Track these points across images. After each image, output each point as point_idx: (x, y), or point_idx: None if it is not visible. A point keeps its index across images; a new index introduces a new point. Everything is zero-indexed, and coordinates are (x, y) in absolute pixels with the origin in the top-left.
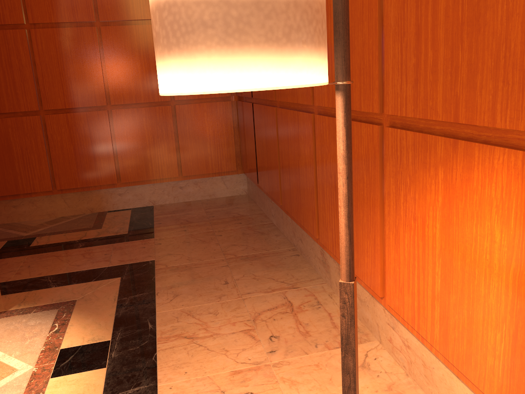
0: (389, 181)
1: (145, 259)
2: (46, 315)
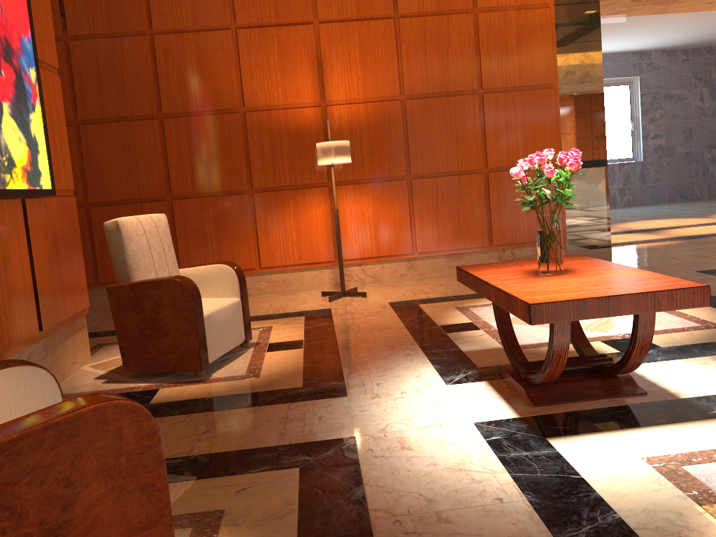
0: (259, 214)
1: None
2: (112, 346)
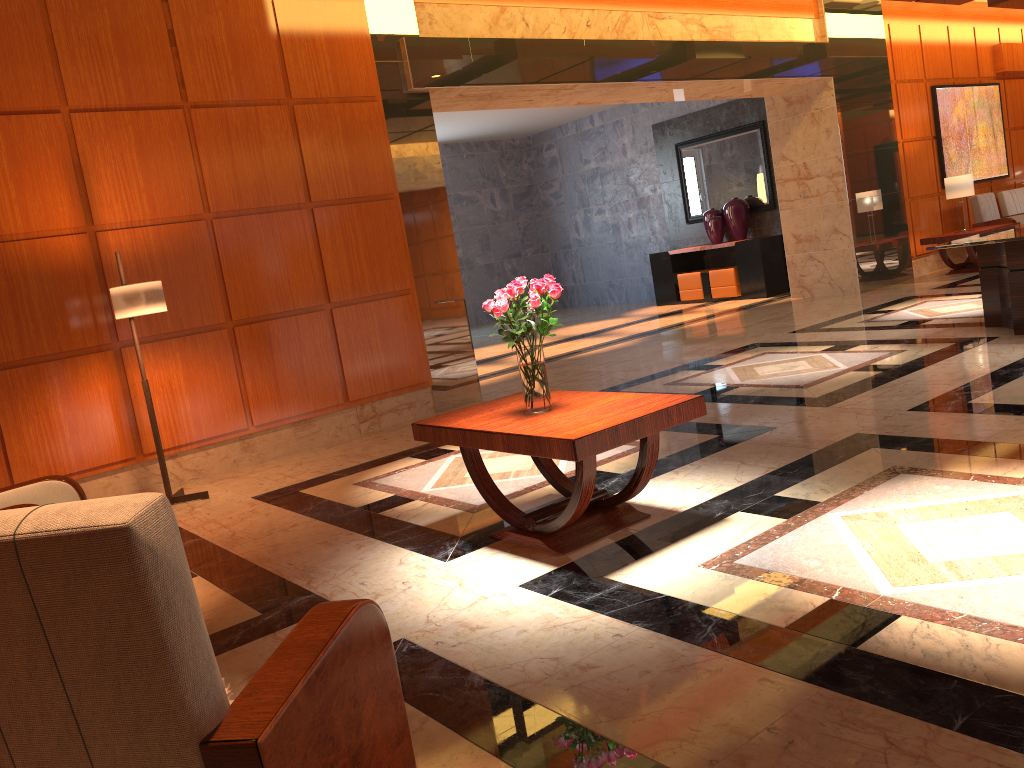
0: (3, 404)
1: None
2: None
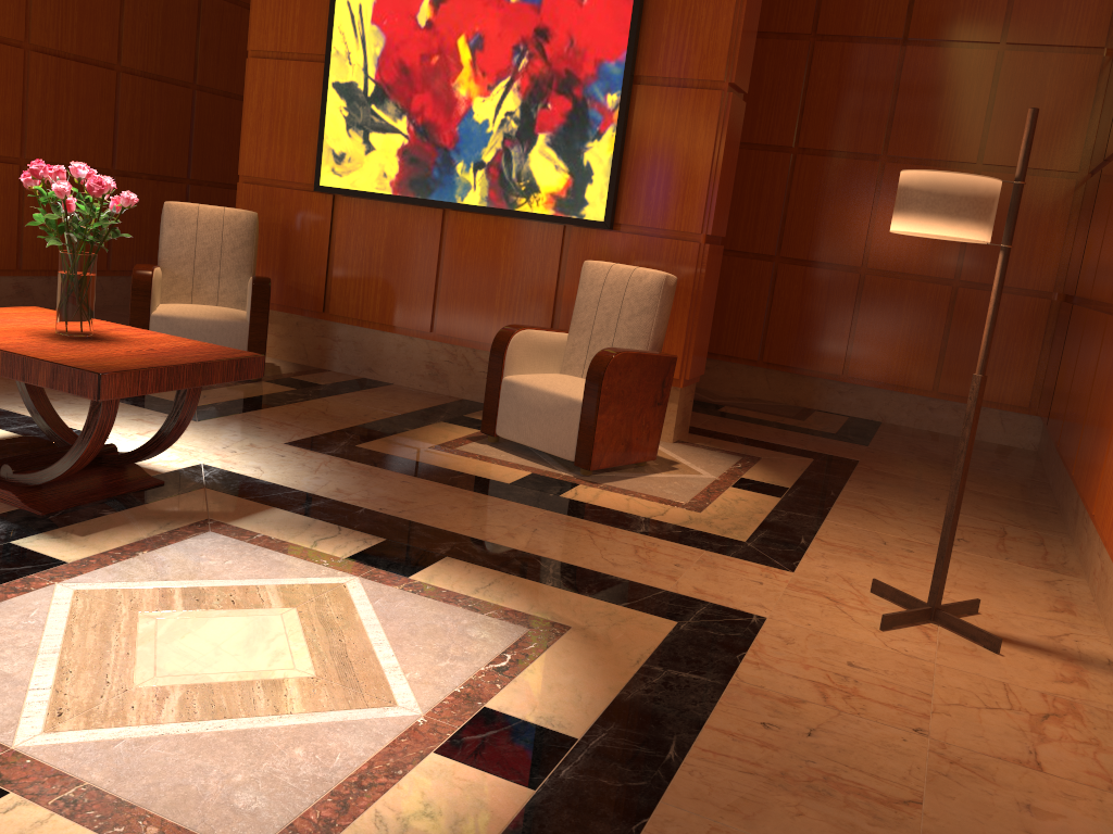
0: None
1: (847, 456)
2: (730, 457)
